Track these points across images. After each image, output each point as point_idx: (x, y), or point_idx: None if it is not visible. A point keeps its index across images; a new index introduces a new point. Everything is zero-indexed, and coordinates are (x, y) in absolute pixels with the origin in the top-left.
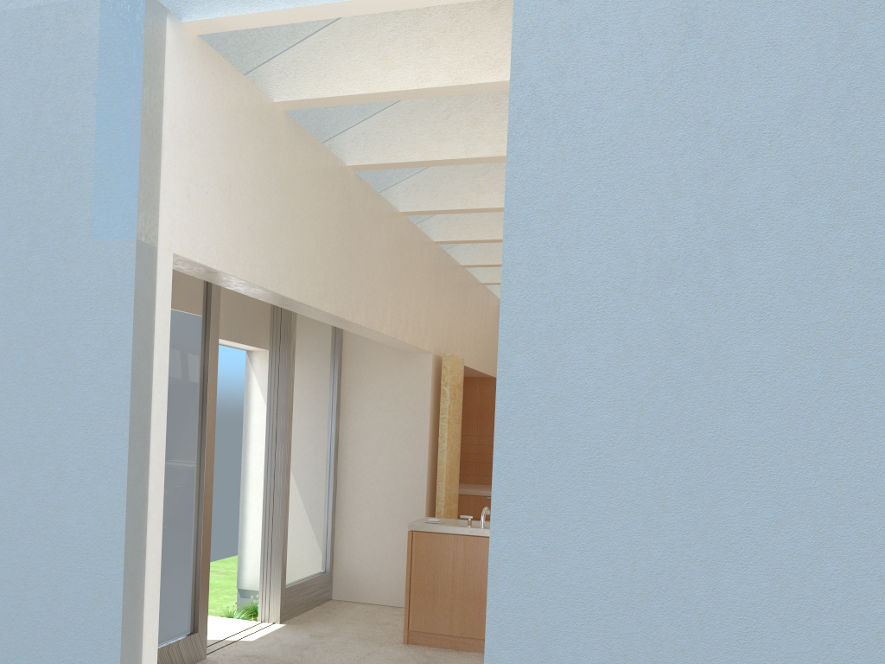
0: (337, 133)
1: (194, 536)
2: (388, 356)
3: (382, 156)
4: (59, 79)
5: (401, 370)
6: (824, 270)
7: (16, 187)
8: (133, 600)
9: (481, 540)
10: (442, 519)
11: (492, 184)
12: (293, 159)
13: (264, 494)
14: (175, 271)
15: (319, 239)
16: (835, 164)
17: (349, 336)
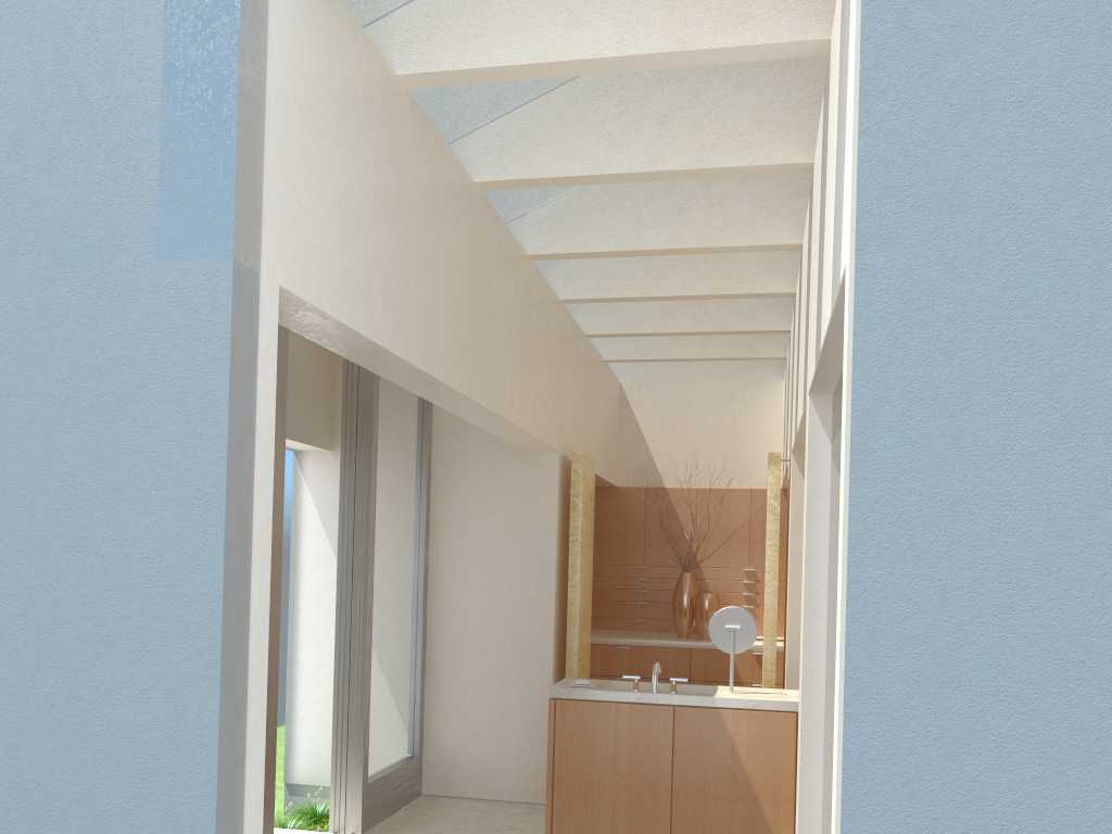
0: (460, 136)
1: None
2: (497, 457)
3: (526, 168)
4: (98, 7)
5: (515, 476)
6: None
7: (26, 177)
8: None
9: (655, 710)
10: (589, 680)
11: (657, 217)
12: (417, 163)
13: (335, 651)
14: None
15: (445, 284)
16: None
17: (441, 430)
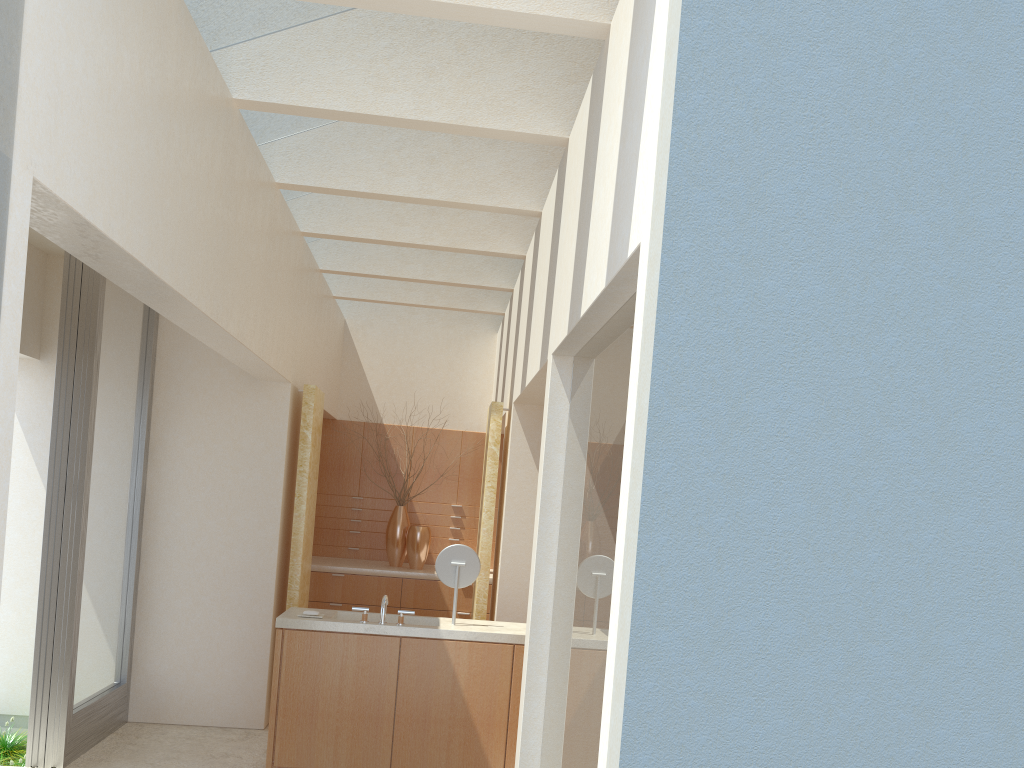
0: (219, 47)
1: None
2: (226, 382)
3: (289, 94)
4: None
5: (245, 403)
6: None
7: None
8: None
9: (382, 641)
10: (316, 610)
11: (409, 165)
12: (181, 67)
13: (41, 575)
14: None
15: (201, 200)
16: None
17: (167, 349)
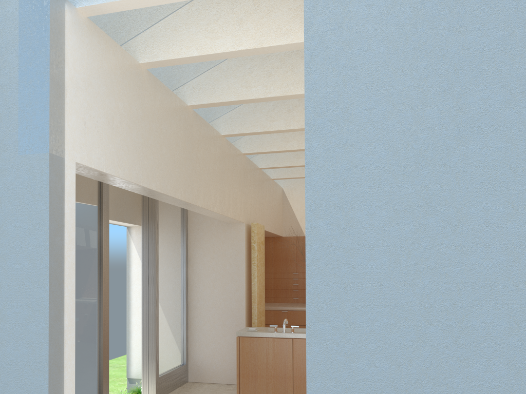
0: (180, 85)
1: (97, 349)
2: (217, 226)
3: (210, 98)
4: None
5: (226, 234)
6: None
7: None
8: None
9: (284, 340)
10: (257, 327)
11: (279, 115)
12: (153, 100)
13: (142, 317)
14: (78, 177)
15: (172, 152)
16: None
17: (192, 215)
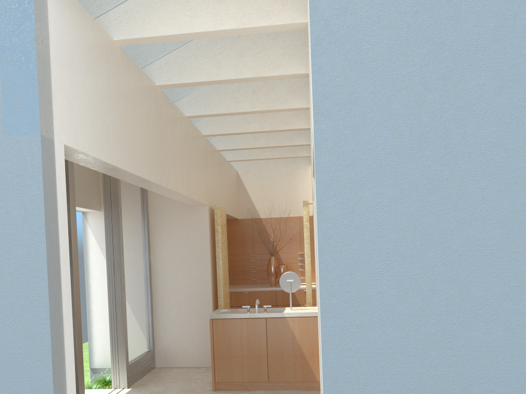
0: (148, 64)
1: None
2: (179, 209)
3: (180, 78)
4: None
5: (188, 218)
6: (521, 134)
7: None
8: (60, 393)
9: (257, 320)
10: (228, 309)
11: (244, 97)
12: (127, 80)
13: (108, 305)
14: None
15: (145, 134)
16: (523, 68)
17: (152, 198)
